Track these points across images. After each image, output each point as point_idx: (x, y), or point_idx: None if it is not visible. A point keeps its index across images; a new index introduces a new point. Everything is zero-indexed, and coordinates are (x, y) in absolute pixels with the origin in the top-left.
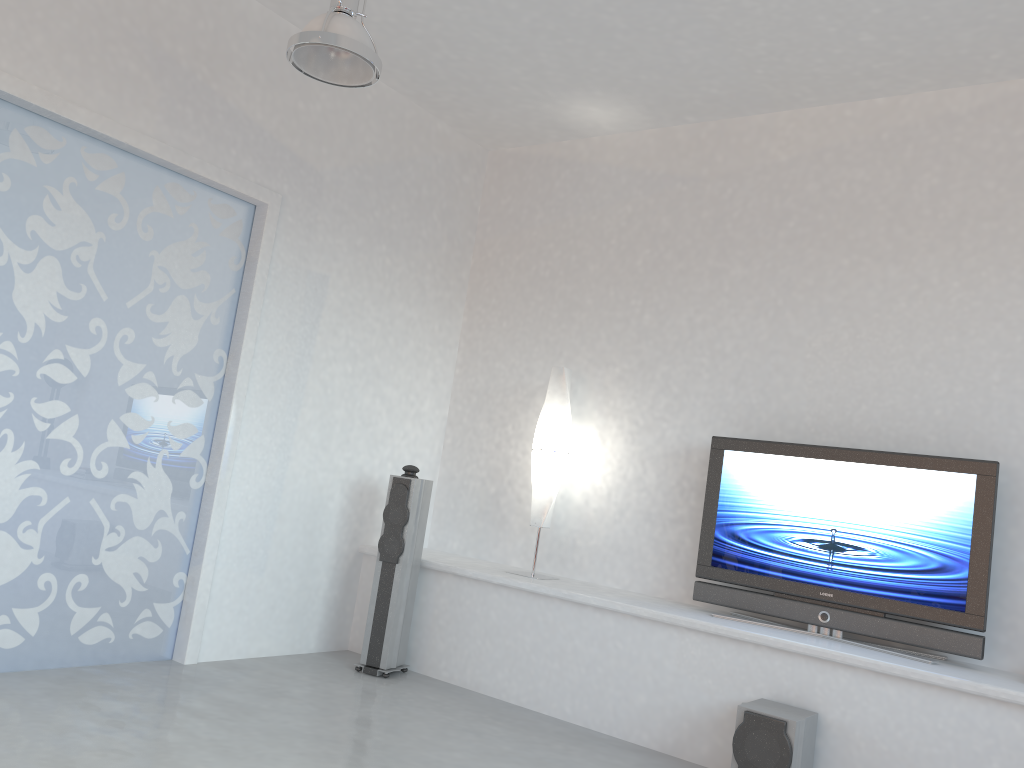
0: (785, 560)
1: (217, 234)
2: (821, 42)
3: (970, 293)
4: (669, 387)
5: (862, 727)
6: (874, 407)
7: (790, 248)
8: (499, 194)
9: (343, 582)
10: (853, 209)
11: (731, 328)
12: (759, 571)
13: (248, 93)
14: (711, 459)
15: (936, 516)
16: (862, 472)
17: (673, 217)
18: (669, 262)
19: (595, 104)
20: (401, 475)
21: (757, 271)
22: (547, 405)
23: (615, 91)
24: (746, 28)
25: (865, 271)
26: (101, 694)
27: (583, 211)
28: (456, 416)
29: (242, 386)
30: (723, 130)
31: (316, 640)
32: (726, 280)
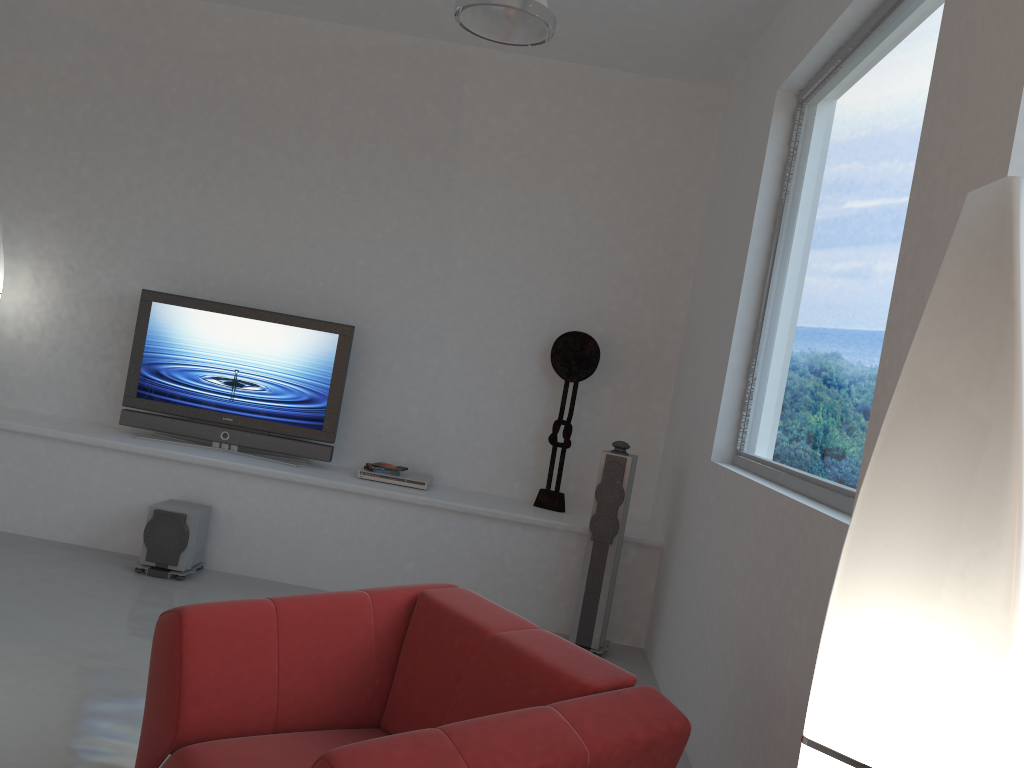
0: (198, 393)
1: None
2: None
3: (351, 196)
4: (105, 239)
5: (243, 513)
6: (276, 275)
7: (220, 132)
8: None
9: None
10: (273, 109)
11: (165, 194)
12: (177, 401)
13: None
14: (141, 309)
15: (310, 363)
16: (261, 327)
17: (115, 78)
18: (110, 121)
19: None
20: None
21: (191, 146)
22: None
23: None
24: None
25: (278, 164)
26: None
27: (20, 49)
28: None
29: None
30: (167, 6)
31: None
32: (163, 149)
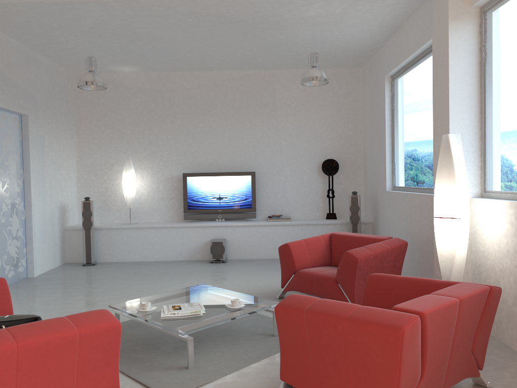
0: (208, 204)
1: (14, 128)
2: (204, 62)
3: (243, 128)
4: (163, 159)
5: (236, 239)
6: (223, 160)
7: (194, 115)
8: (82, 91)
9: (62, 240)
10: (211, 104)
11: (180, 139)
12: (201, 208)
13: (17, 75)
14: (183, 180)
15: (243, 186)
16: (225, 178)
17: (155, 104)
18: (156, 119)
19: (127, 67)
20: (84, 200)
21: (185, 122)
22: (127, 170)
23: (136, 65)
24: (186, 58)
25: (216, 122)
26: (36, 286)
27: (120, 100)
28: (81, 175)
29: (32, 181)
30: (168, 75)
31: (59, 261)
32: (176, 124)
